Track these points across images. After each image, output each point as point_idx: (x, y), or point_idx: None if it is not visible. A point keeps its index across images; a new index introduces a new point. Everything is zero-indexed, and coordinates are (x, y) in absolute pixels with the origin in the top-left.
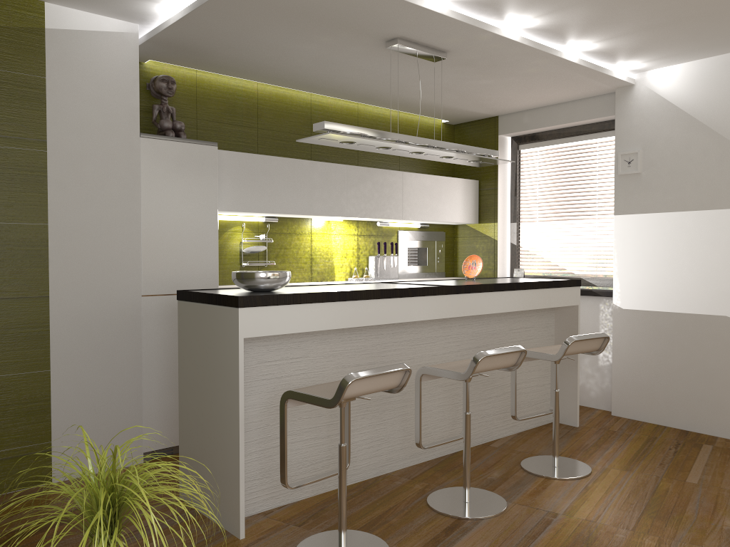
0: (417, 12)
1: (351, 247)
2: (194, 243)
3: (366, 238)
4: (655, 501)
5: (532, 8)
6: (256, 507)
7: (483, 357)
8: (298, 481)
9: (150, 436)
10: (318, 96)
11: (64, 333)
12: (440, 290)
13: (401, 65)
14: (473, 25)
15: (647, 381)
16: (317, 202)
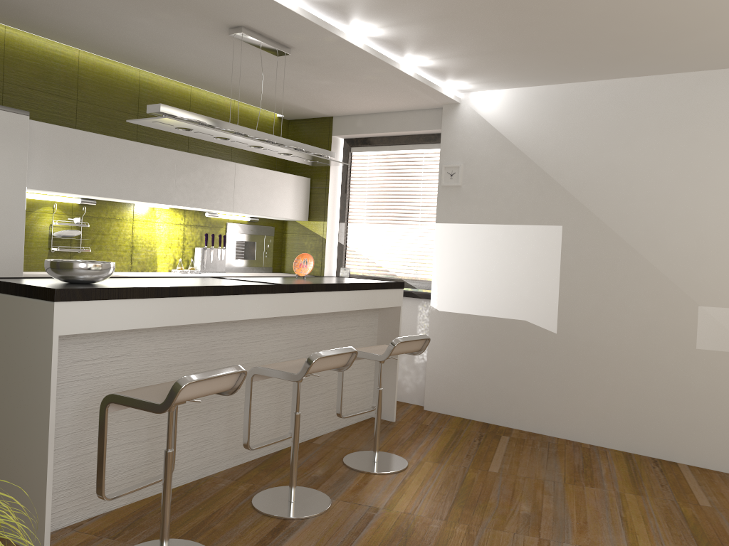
0: (266, 4)
1: (177, 237)
2: None
3: (193, 229)
4: (464, 491)
5: (378, 18)
6: (63, 520)
7: (318, 359)
8: (113, 489)
9: None
10: (148, 73)
11: None
12: (274, 288)
13: (242, 54)
14: (320, 26)
15: (457, 378)
16: (143, 187)
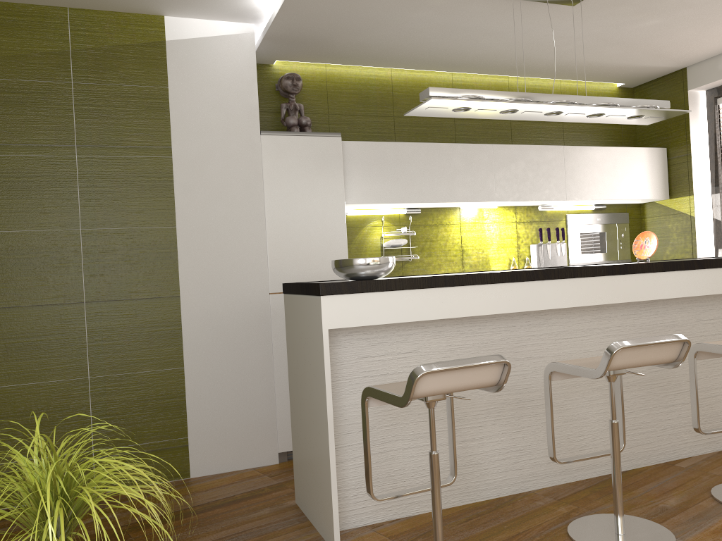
0: None
1: (509, 236)
2: (321, 238)
3: (527, 226)
4: None
5: None
6: (363, 518)
7: (619, 349)
8: None
9: (285, 437)
10: (460, 75)
11: (195, 332)
12: (583, 271)
13: (536, 18)
14: None
15: None
16: (459, 188)
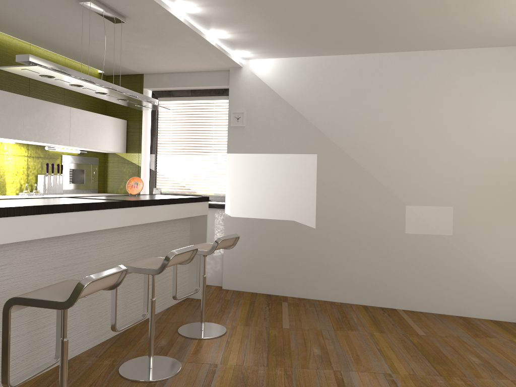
0: None
1: (22, 166)
2: None
3: (35, 160)
4: (272, 344)
5: None
6: None
7: (174, 256)
8: (0, 377)
9: None
10: None
11: None
12: (124, 204)
13: (83, 20)
14: (155, 1)
15: (246, 264)
16: None
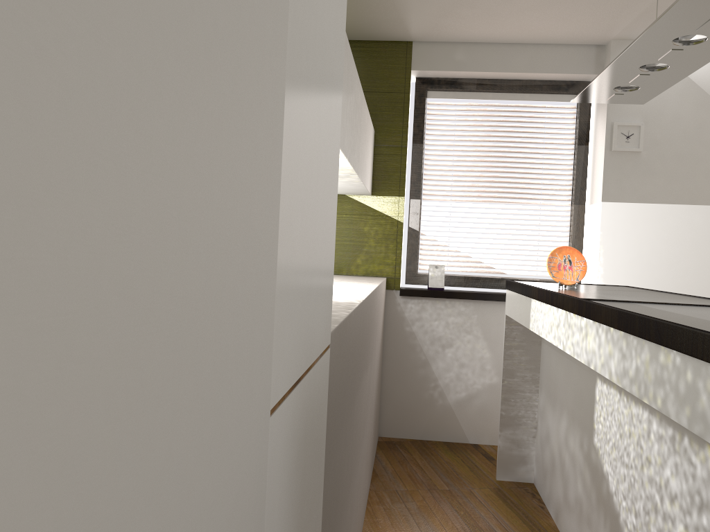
0: None
1: None
2: (327, 160)
3: None
4: None
5: None
6: None
7: None
8: None
9: None
10: None
11: None
12: None
13: None
14: None
15: None
16: None
